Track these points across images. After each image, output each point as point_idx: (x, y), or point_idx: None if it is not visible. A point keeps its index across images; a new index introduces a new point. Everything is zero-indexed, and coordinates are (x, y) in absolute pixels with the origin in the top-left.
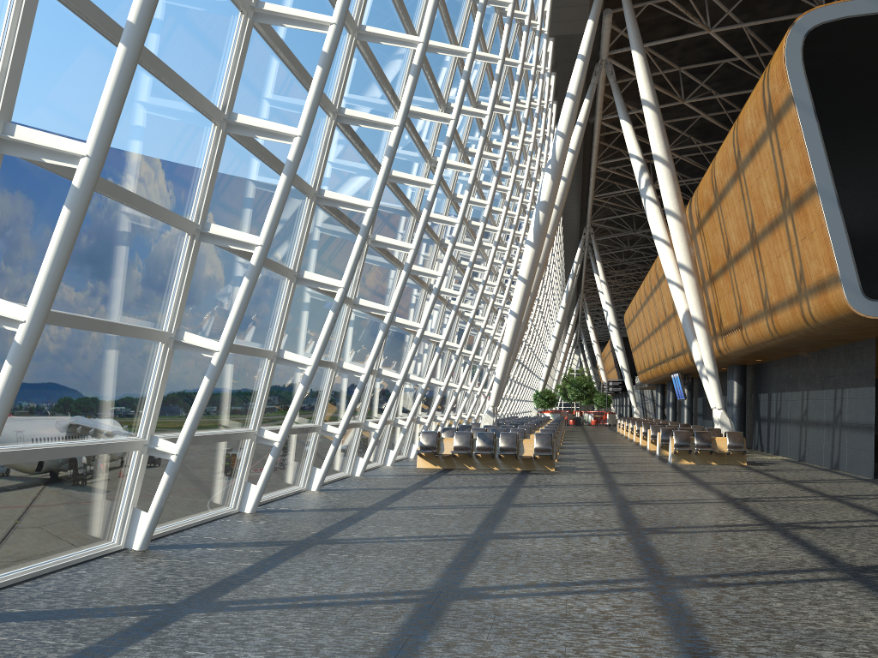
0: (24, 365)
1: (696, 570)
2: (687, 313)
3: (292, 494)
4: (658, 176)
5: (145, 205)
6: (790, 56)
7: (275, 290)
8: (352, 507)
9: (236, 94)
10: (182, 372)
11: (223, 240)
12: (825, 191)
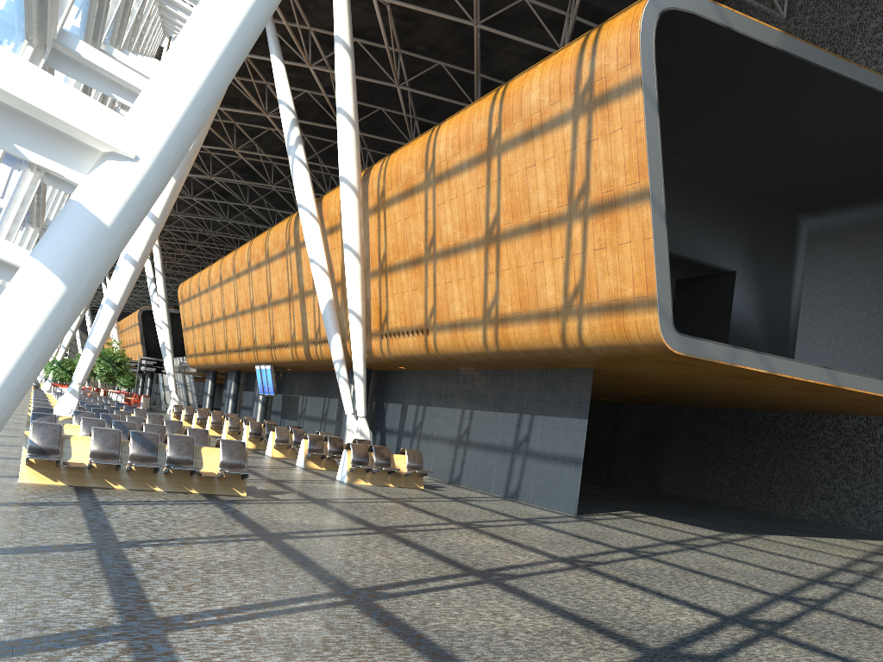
0: None
1: None
2: (330, 302)
3: None
4: (340, 135)
5: None
6: (645, 31)
7: None
8: (87, 626)
9: None
10: None
11: None
12: (656, 200)
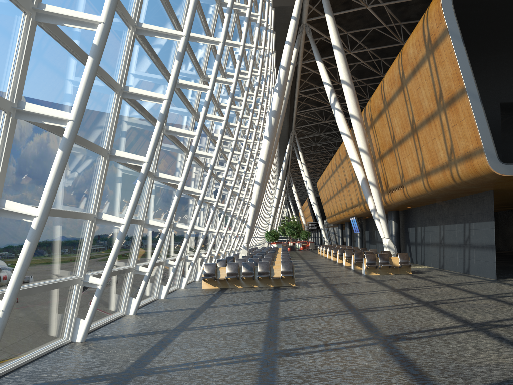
0: None
1: (460, 382)
2: (363, 179)
3: (115, 320)
4: (345, 94)
5: None
6: (445, 2)
7: (92, 165)
8: (162, 330)
9: None
10: (8, 235)
11: (37, 117)
12: (471, 92)
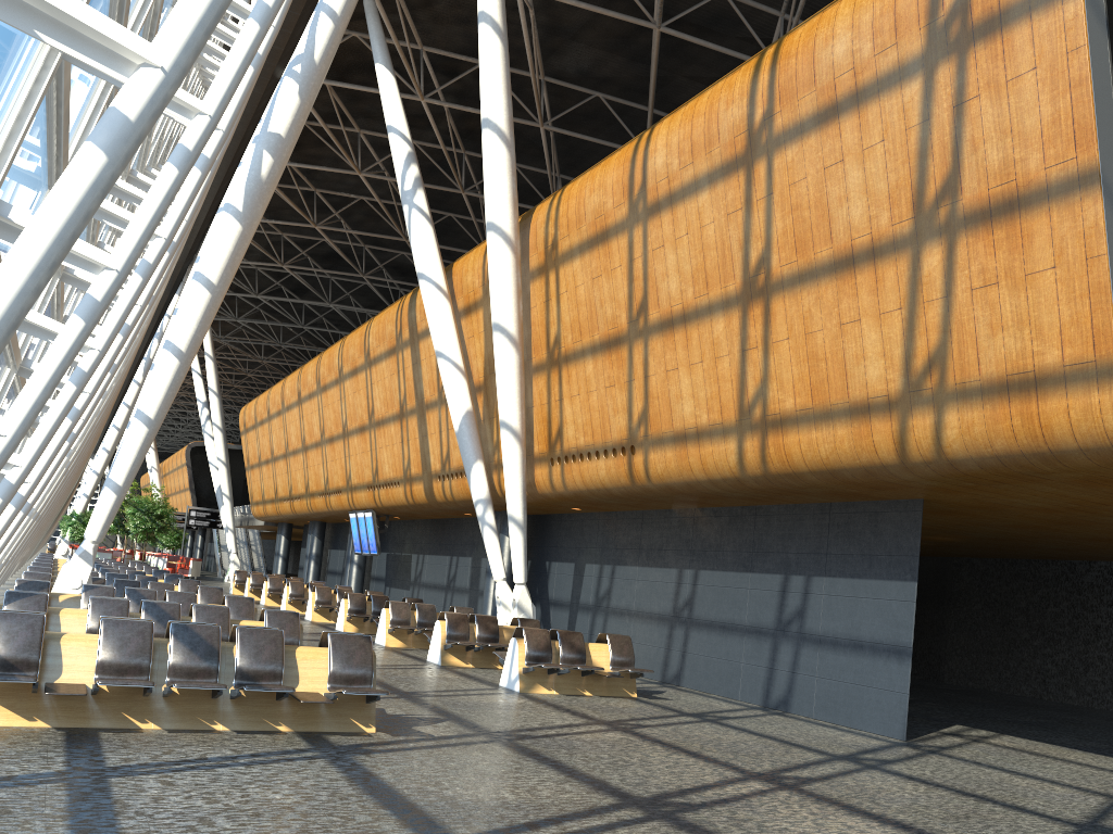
0: None
1: None
2: (468, 414)
3: None
4: (488, 160)
5: None
6: None
7: None
8: None
9: None
10: None
11: None
12: (1111, 188)
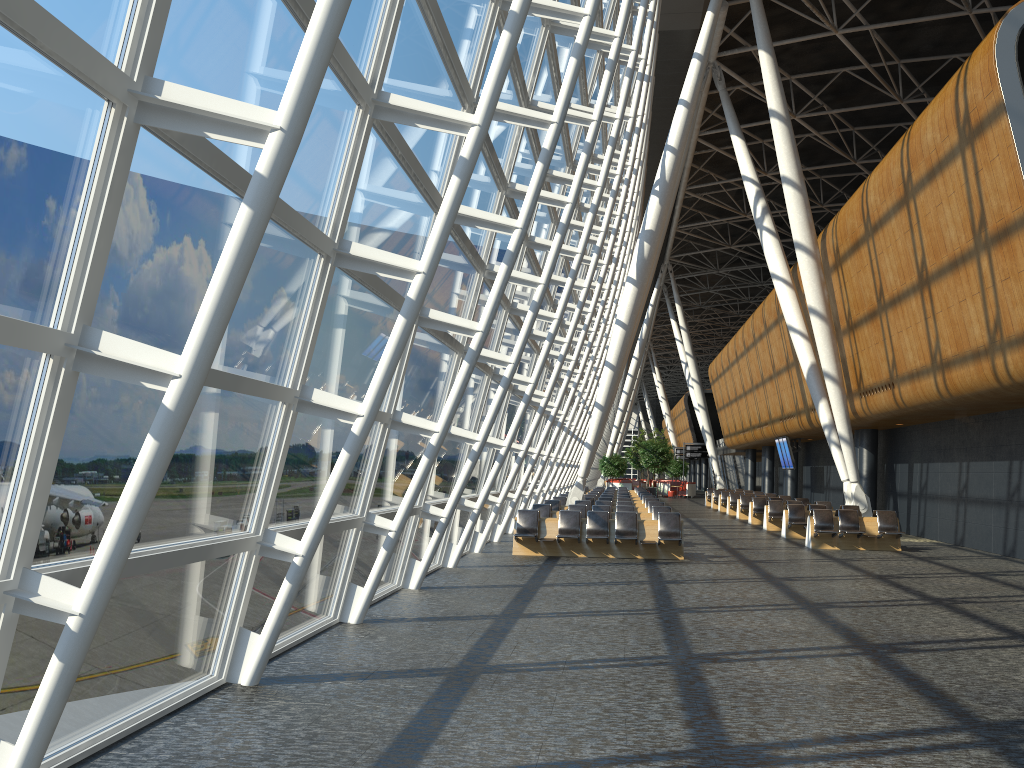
0: (175, 441)
1: (1009, 711)
2: (812, 367)
3: (389, 595)
4: (788, 203)
5: (285, 212)
6: (1002, 54)
7: None
8: (481, 614)
9: (386, 67)
10: (299, 442)
11: (368, 265)
12: None
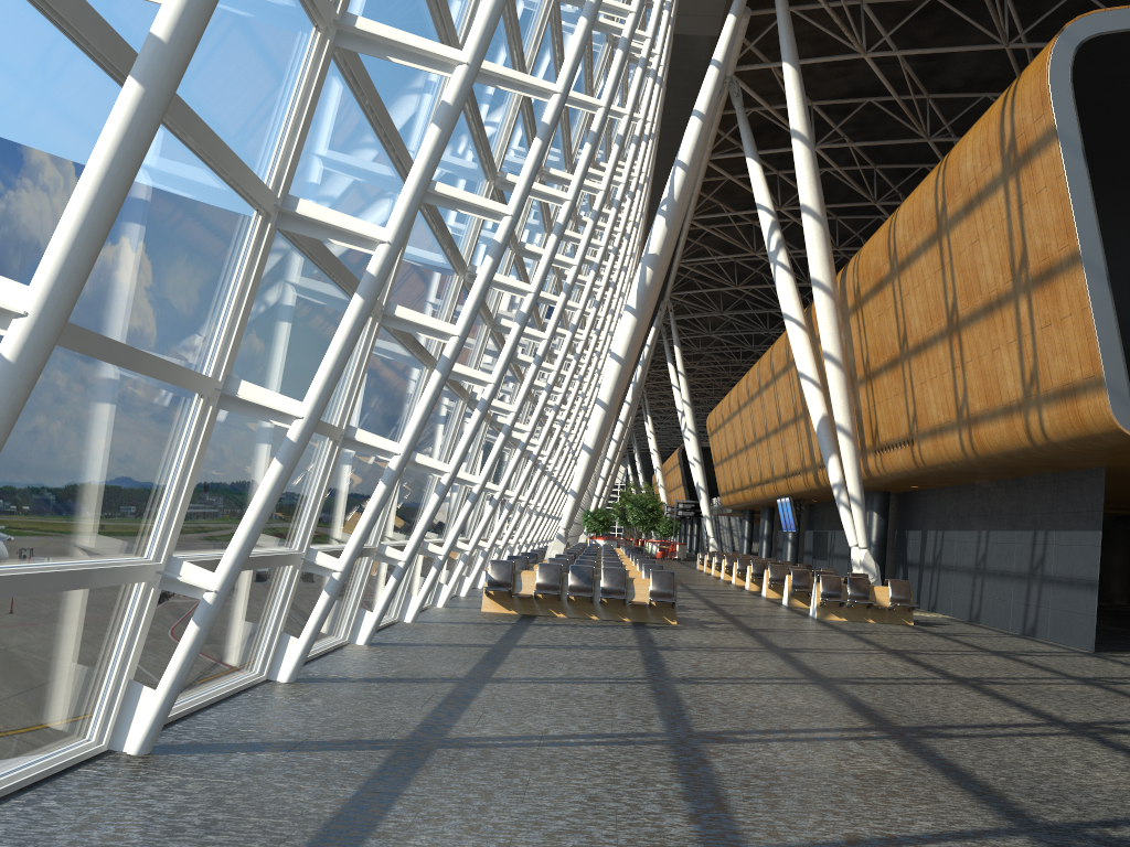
0: (15, 407)
1: (1068, 811)
2: (824, 419)
3: (332, 650)
4: (806, 235)
5: (210, 142)
6: (1056, 73)
7: None
8: (441, 677)
9: None
10: (220, 450)
11: (319, 229)
12: (1091, 262)
